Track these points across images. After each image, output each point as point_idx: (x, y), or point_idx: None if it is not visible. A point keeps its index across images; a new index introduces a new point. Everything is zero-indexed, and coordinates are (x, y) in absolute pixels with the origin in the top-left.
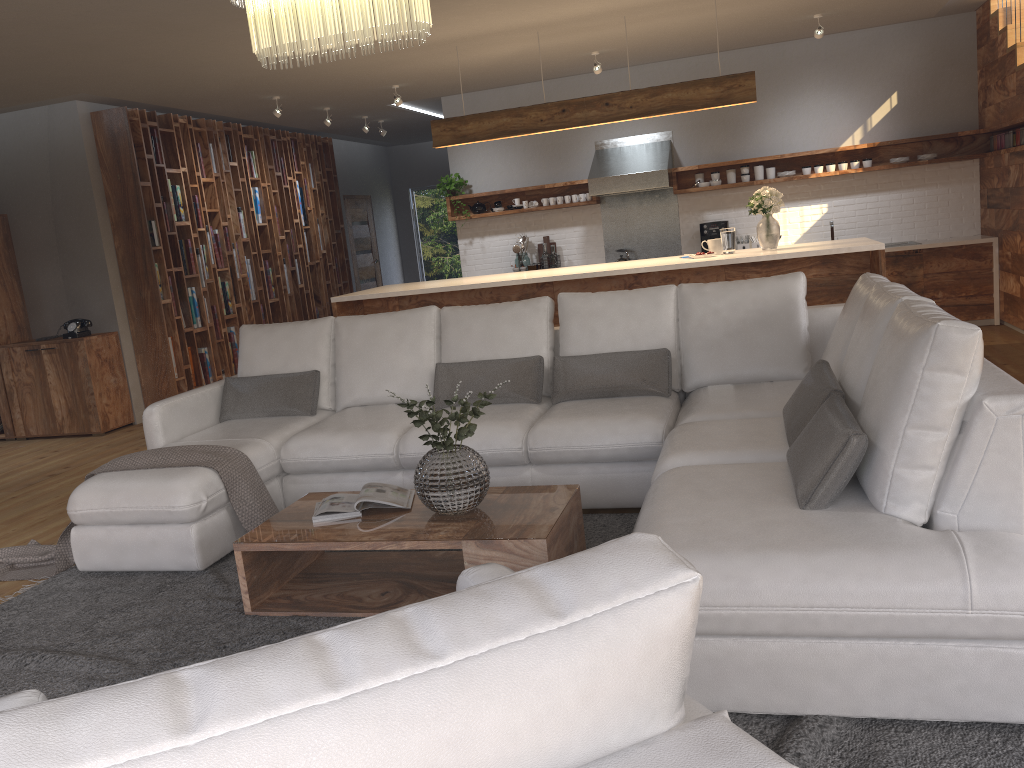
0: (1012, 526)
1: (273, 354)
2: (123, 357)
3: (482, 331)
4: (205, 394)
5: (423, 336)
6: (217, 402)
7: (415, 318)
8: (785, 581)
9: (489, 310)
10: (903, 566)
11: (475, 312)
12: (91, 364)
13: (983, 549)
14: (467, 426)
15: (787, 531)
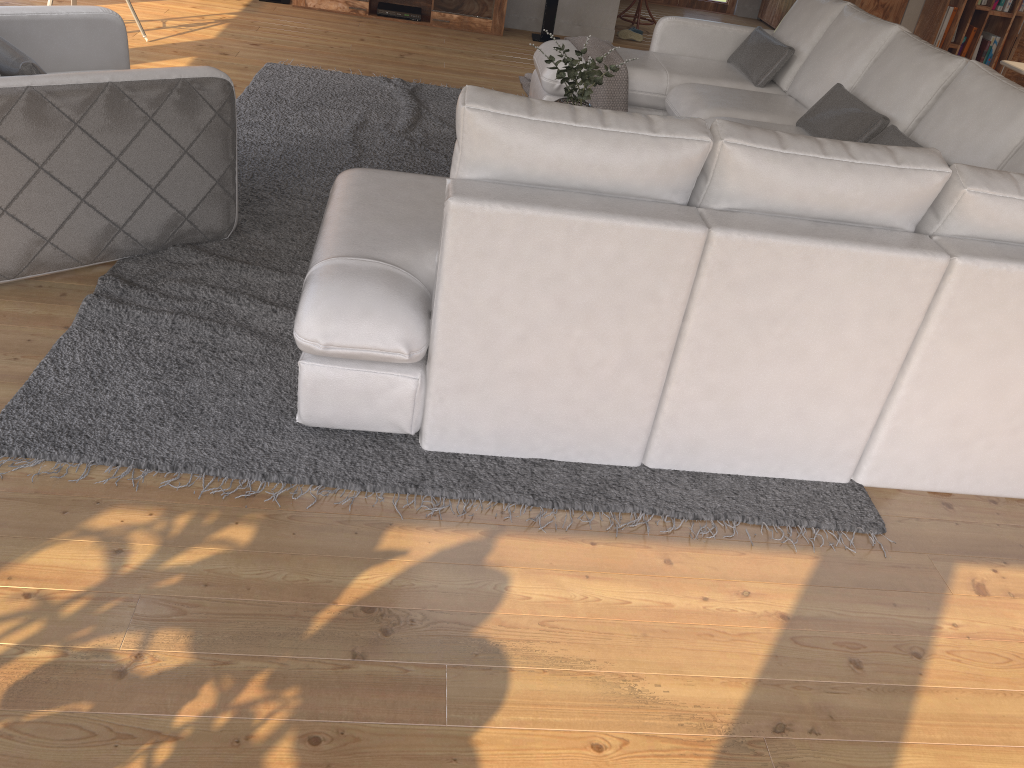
0: (432, 311)
1: (794, 21)
2: (904, 11)
3: (890, 70)
4: (726, 32)
5: (862, 53)
6: (738, 45)
7: (873, 31)
8: (326, 214)
9: (915, 50)
10: (326, 243)
11: (907, 47)
12: (863, 4)
13: (339, 267)
14: (583, 89)
15: (397, 209)
